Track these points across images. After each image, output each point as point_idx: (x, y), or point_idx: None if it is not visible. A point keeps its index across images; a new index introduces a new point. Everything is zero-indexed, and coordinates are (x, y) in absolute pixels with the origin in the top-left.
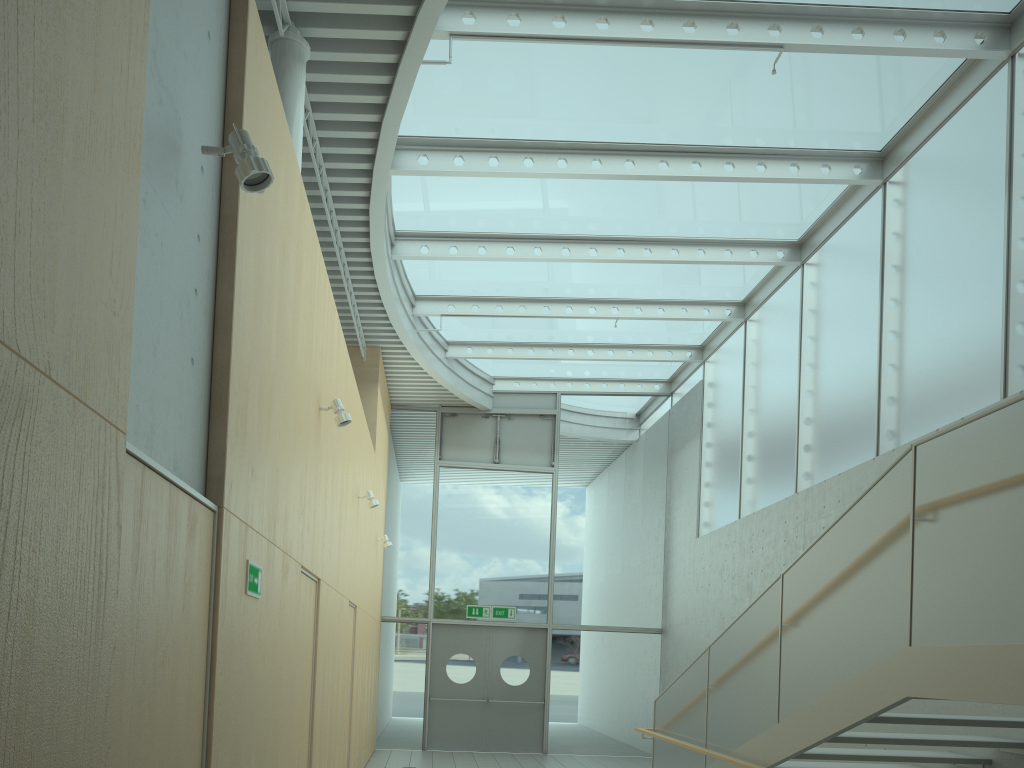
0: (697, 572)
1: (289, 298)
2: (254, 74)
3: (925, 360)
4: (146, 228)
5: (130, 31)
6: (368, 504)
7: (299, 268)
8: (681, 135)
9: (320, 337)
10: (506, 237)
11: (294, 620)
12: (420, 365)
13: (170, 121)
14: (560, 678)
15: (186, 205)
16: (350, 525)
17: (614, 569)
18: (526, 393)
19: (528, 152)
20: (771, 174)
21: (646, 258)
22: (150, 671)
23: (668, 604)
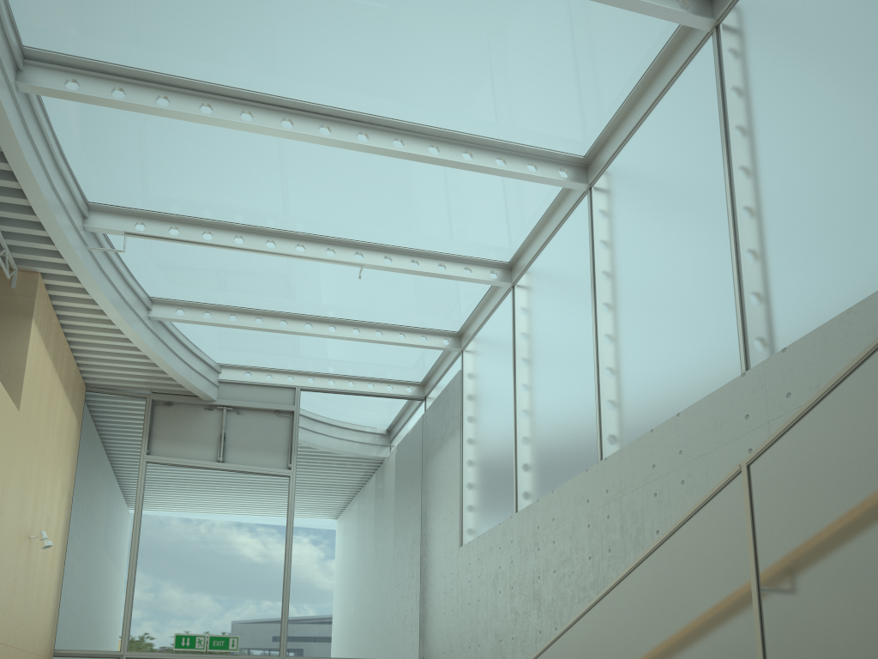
0: (462, 587)
1: None
2: None
3: (833, 203)
4: None
5: None
6: None
7: None
8: None
9: None
10: (200, 89)
11: None
12: (105, 311)
13: None
14: None
15: None
16: None
17: (363, 590)
18: (259, 385)
19: None
20: None
21: (397, 150)
22: None
23: (426, 630)
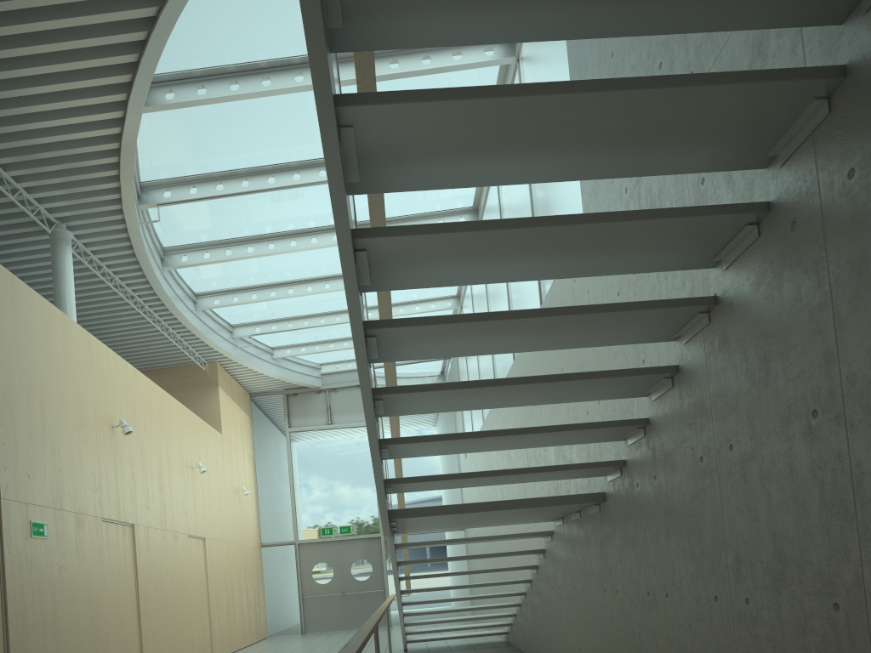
0: None
1: (58, 379)
2: None
3: None
4: None
5: None
6: (199, 471)
7: (68, 360)
8: None
9: (106, 386)
10: (268, 285)
11: (98, 549)
12: (250, 368)
13: None
14: None
15: None
16: (181, 487)
17: None
18: (345, 371)
19: (249, 243)
20: None
21: None
22: None
23: None
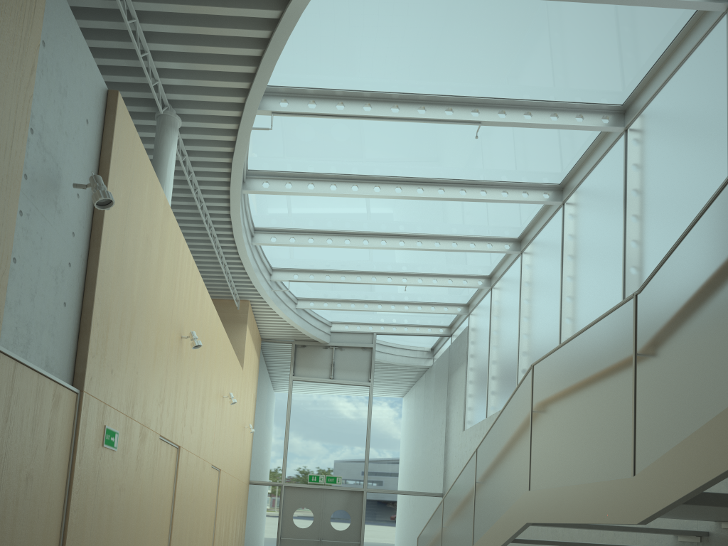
0: (463, 454)
1: (151, 268)
2: (121, 141)
3: (583, 315)
4: (29, 229)
5: (14, 127)
6: (229, 401)
7: (162, 250)
8: (430, 172)
9: (183, 293)
10: (327, 232)
11: (151, 469)
12: (277, 313)
13: (52, 170)
14: (371, 526)
15: (63, 216)
16: (214, 414)
17: (410, 452)
18: (353, 333)
19: (333, 181)
20: (490, 197)
21: (418, 247)
22: (15, 482)
23: (446, 476)
